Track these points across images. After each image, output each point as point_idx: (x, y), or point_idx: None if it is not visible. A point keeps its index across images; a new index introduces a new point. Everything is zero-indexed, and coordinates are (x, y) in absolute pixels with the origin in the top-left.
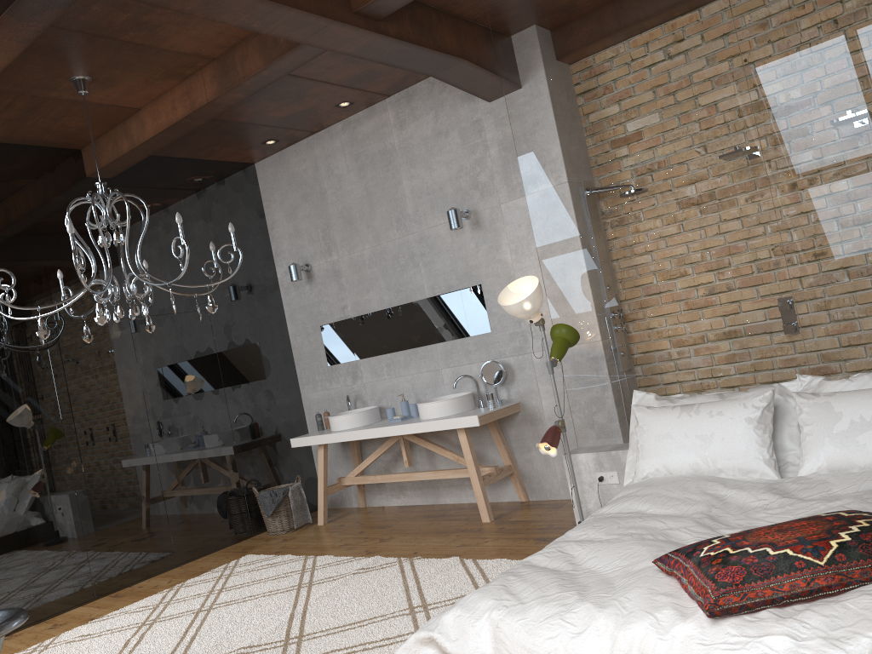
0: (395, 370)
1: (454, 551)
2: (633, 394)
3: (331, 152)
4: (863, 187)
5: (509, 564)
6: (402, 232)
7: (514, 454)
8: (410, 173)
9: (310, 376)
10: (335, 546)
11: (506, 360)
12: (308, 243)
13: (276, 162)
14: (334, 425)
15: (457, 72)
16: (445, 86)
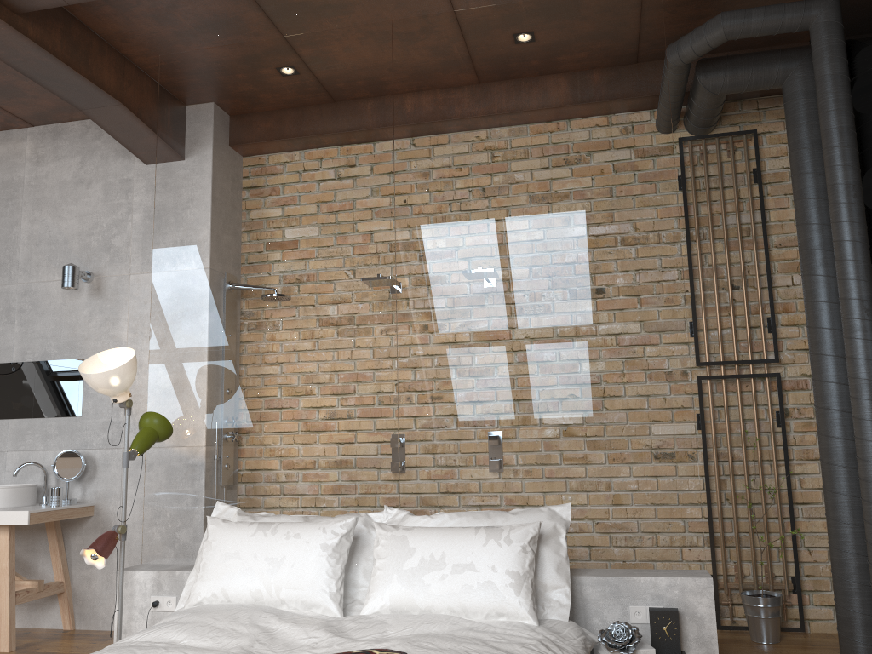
0: None
1: None
2: (216, 506)
3: None
4: (475, 331)
5: None
6: (4, 280)
7: (72, 568)
8: (33, 215)
9: None
10: None
11: (91, 452)
12: None
13: None
14: None
15: (112, 116)
16: (102, 134)
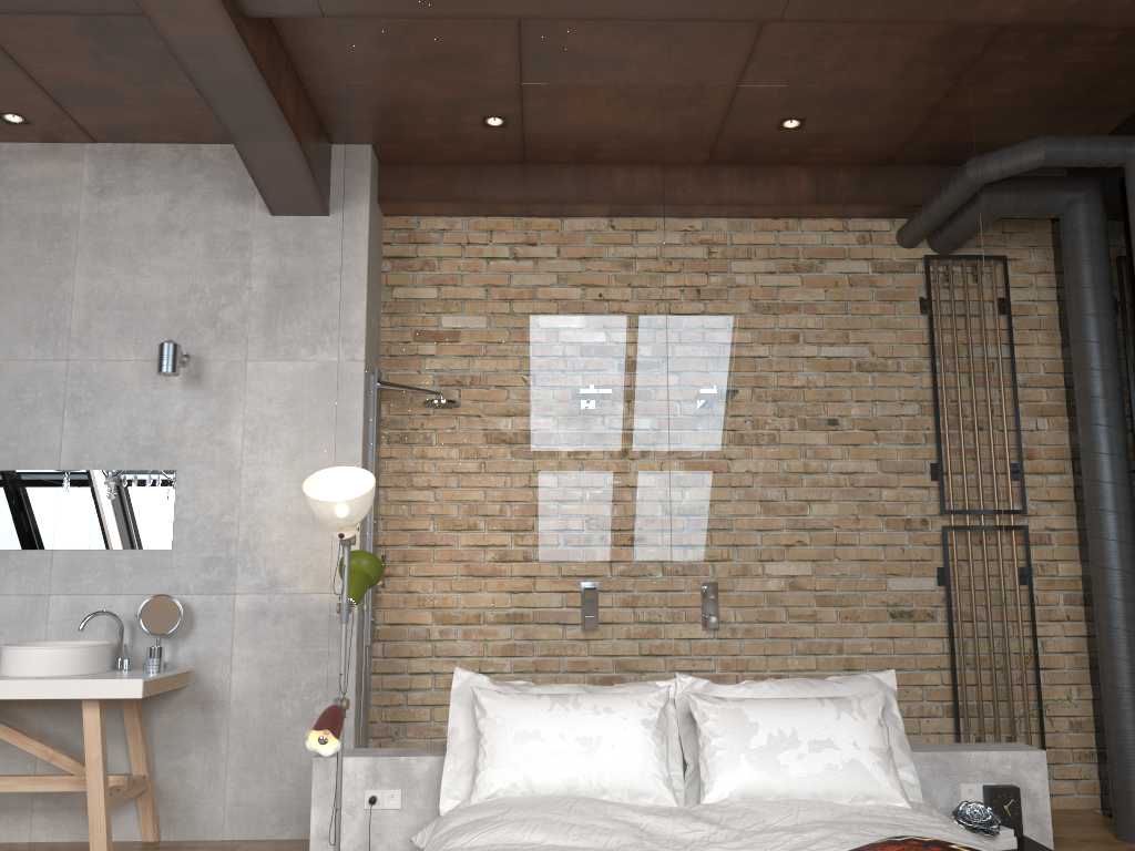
0: None
1: None
2: (455, 673)
3: None
4: (765, 467)
5: None
6: (45, 353)
7: (155, 757)
8: (94, 266)
9: None
10: None
11: (186, 599)
12: None
13: None
14: None
15: (270, 152)
16: (204, 166)
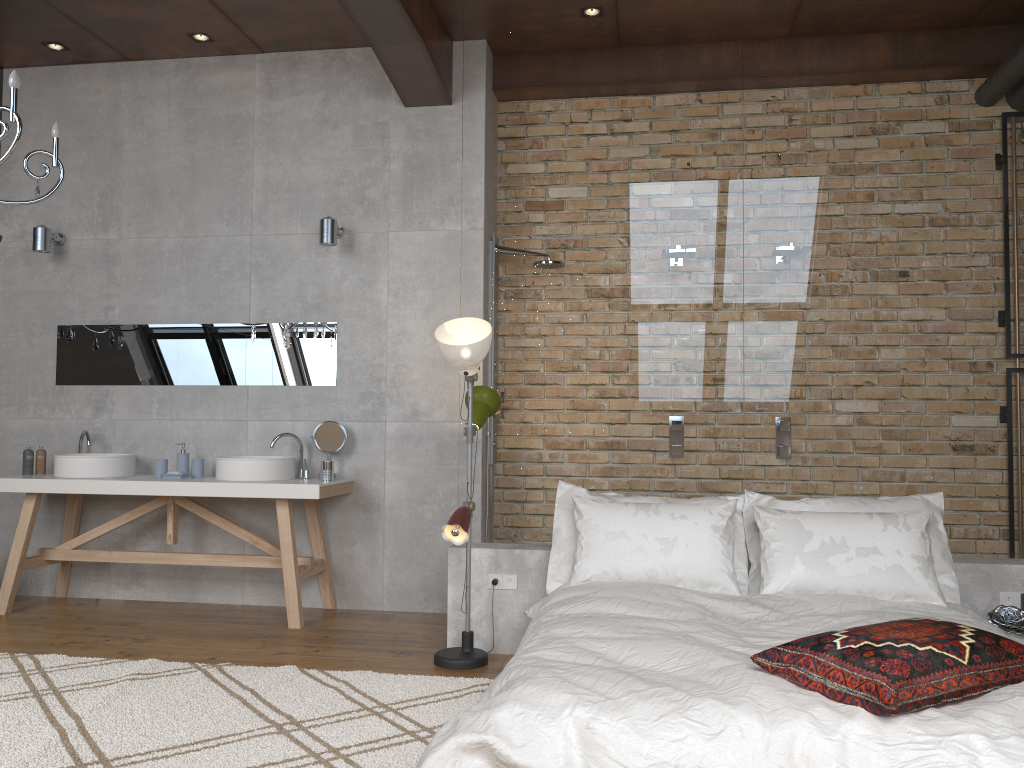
0: (172, 410)
1: (276, 659)
2: (559, 485)
3: (148, 93)
4: (830, 315)
5: (380, 677)
6: (234, 230)
7: (330, 546)
8: (267, 157)
9: (17, 395)
10: (56, 643)
11: (348, 425)
12: (70, 206)
13: (45, 78)
14: (66, 468)
15: (402, 53)
16: (349, 68)
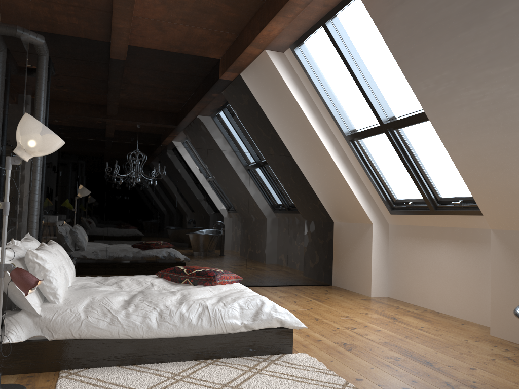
0: None
1: None
2: None
3: None
4: (3, 142)
5: None
6: None
7: None
8: None
9: None
10: None
11: None
12: None
13: None
14: None
15: None
16: None
